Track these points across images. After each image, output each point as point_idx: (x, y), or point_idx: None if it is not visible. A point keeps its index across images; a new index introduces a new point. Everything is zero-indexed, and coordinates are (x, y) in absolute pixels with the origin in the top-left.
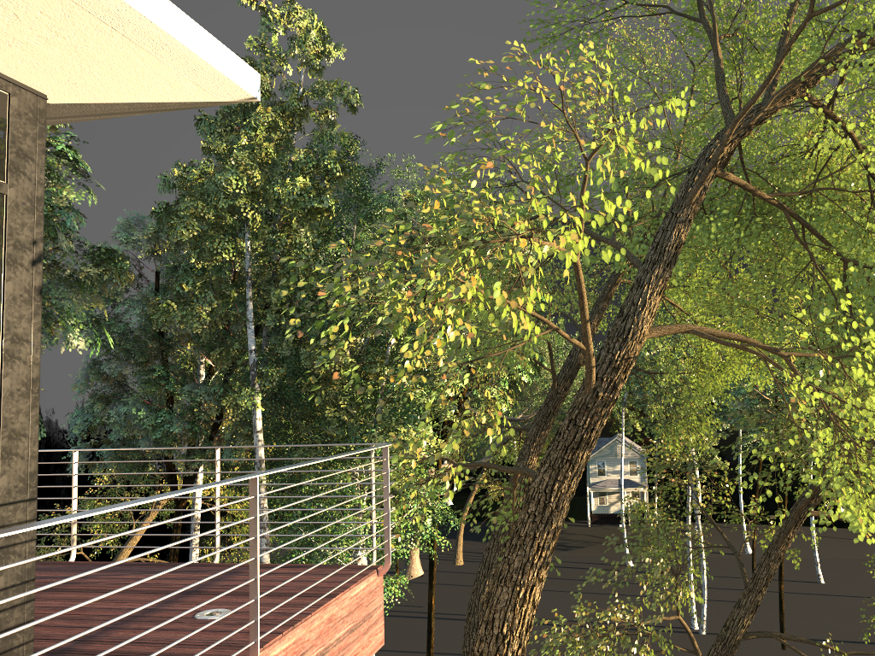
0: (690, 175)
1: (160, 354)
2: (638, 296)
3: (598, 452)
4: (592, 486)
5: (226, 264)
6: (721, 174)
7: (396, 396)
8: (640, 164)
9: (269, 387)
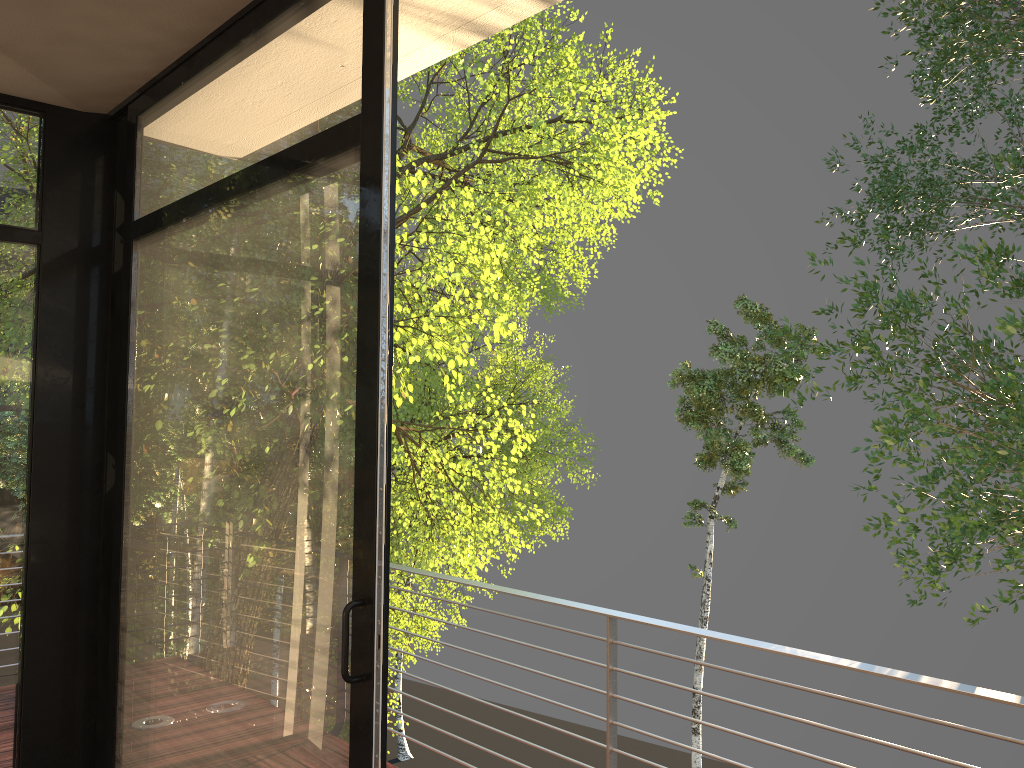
0: None
1: None
2: None
3: None
4: None
5: None
6: None
7: None
8: (493, 293)
9: None
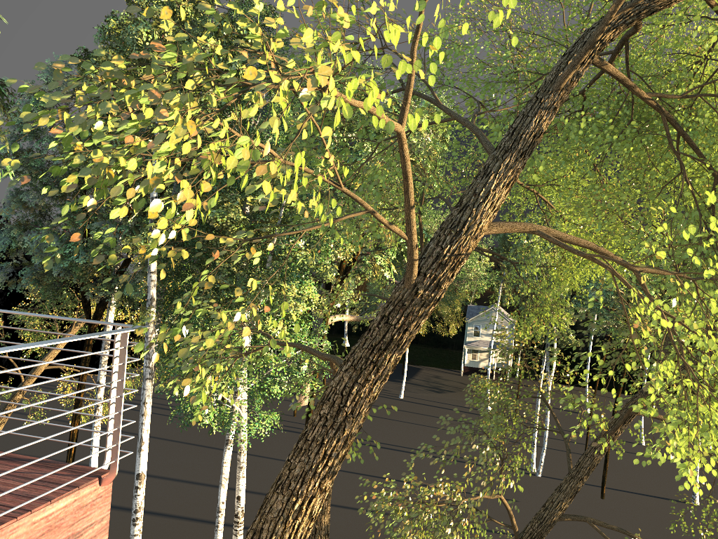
0: (564, 58)
1: (76, 191)
2: (482, 186)
3: (476, 317)
4: (467, 344)
5: None
6: (599, 63)
7: (284, 255)
8: None
9: None
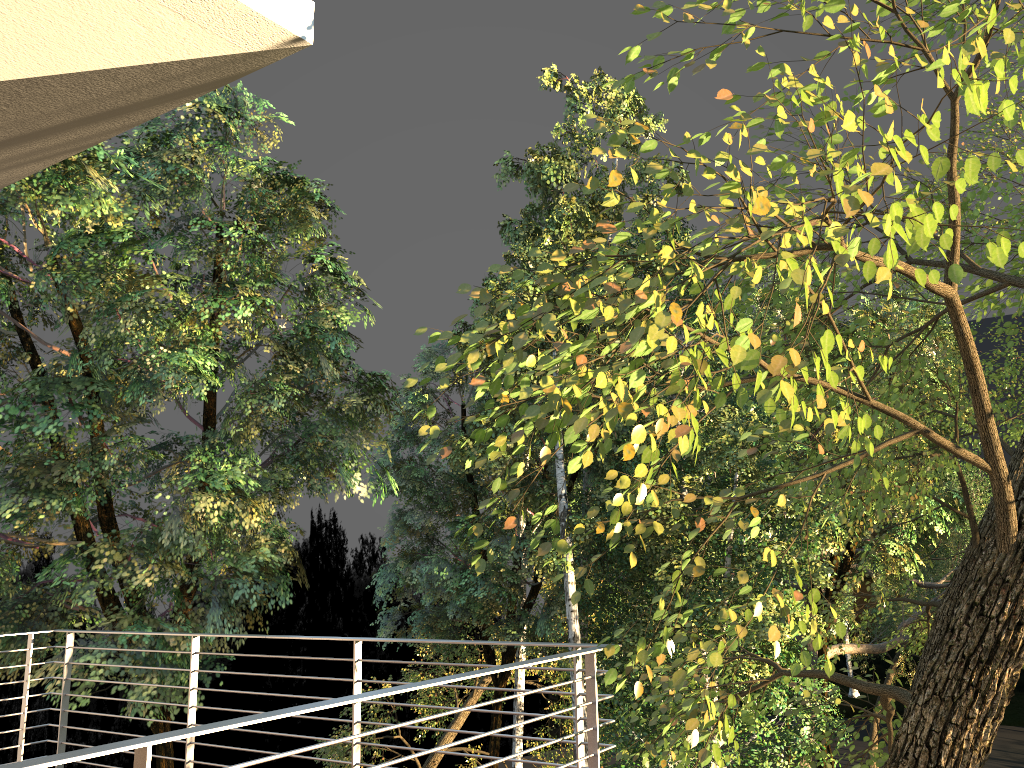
0: None
1: (467, 502)
2: None
3: None
4: None
5: None
6: None
7: (748, 554)
8: None
9: (583, 541)
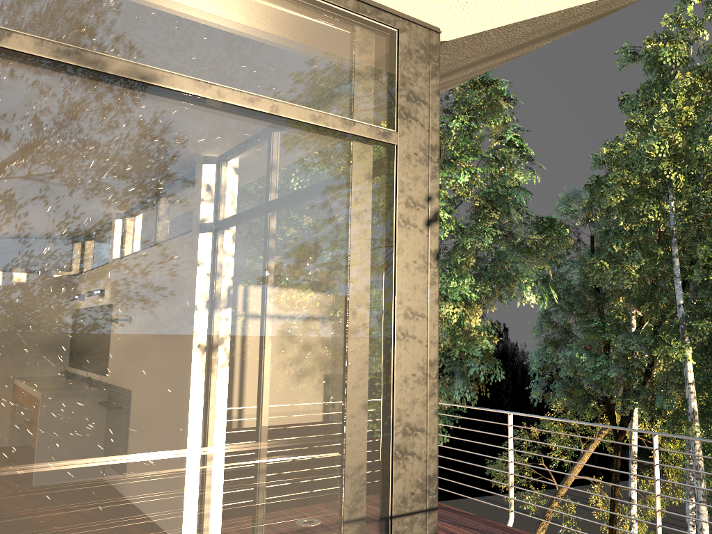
0: None
1: (596, 306)
2: None
3: None
4: None
5: (651, 225)
6: None
7: None
8: None
9: (699, 340)
